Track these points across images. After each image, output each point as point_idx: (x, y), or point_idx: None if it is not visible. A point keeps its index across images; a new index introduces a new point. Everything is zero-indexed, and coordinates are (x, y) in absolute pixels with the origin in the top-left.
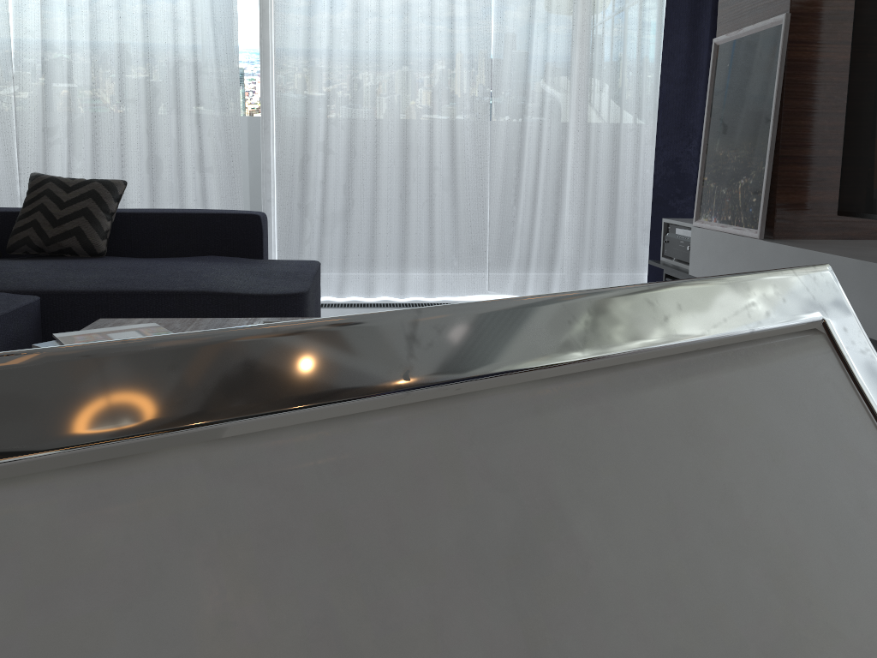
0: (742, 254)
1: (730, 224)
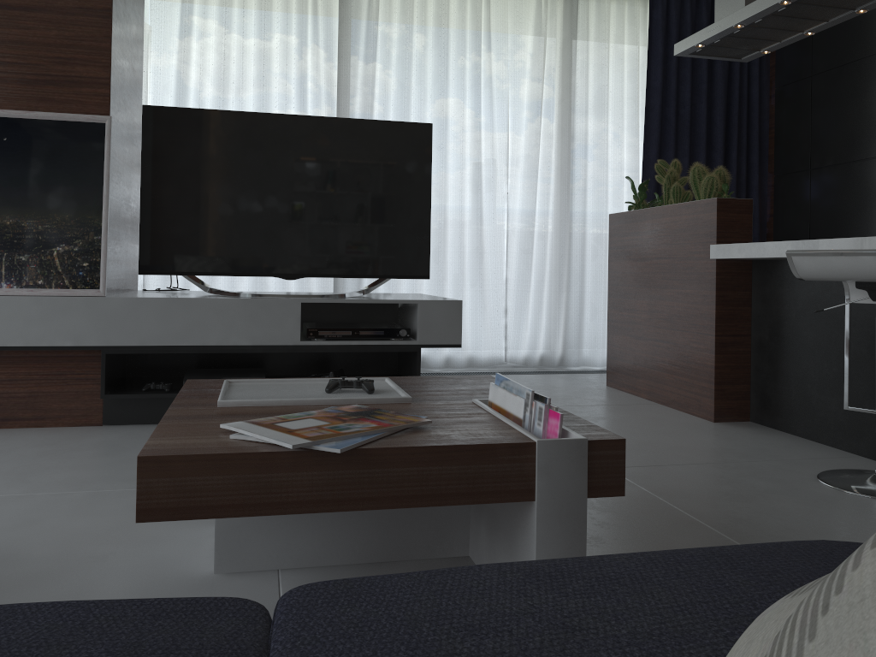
0: (79, 311)
1: (43, 287)
